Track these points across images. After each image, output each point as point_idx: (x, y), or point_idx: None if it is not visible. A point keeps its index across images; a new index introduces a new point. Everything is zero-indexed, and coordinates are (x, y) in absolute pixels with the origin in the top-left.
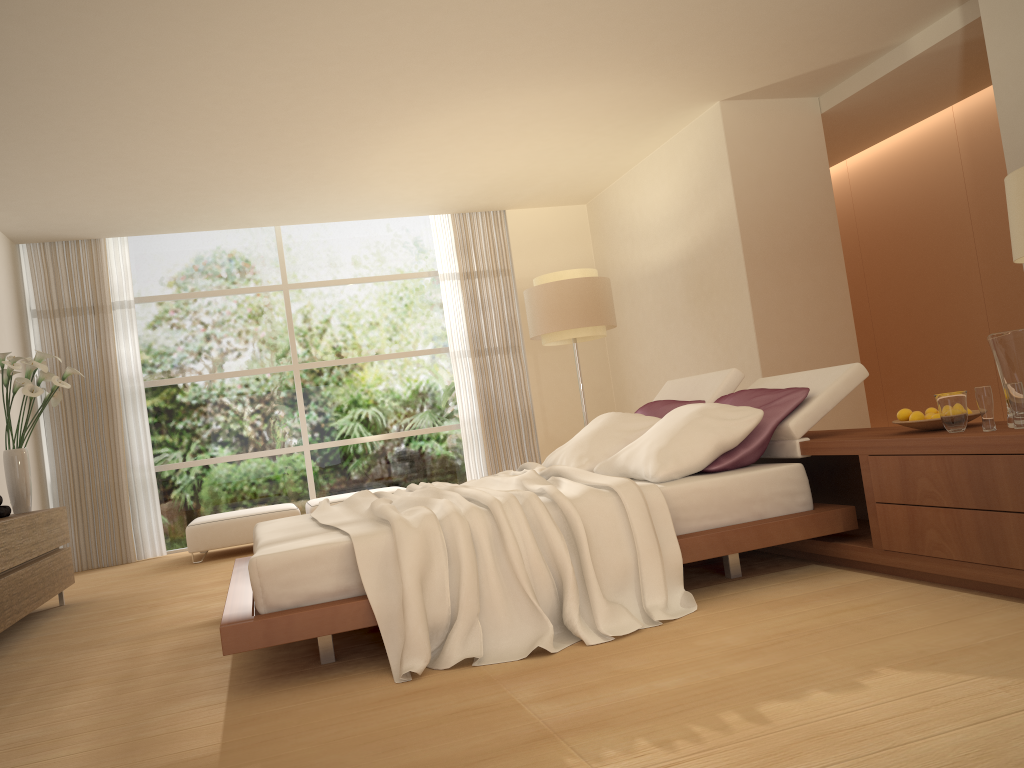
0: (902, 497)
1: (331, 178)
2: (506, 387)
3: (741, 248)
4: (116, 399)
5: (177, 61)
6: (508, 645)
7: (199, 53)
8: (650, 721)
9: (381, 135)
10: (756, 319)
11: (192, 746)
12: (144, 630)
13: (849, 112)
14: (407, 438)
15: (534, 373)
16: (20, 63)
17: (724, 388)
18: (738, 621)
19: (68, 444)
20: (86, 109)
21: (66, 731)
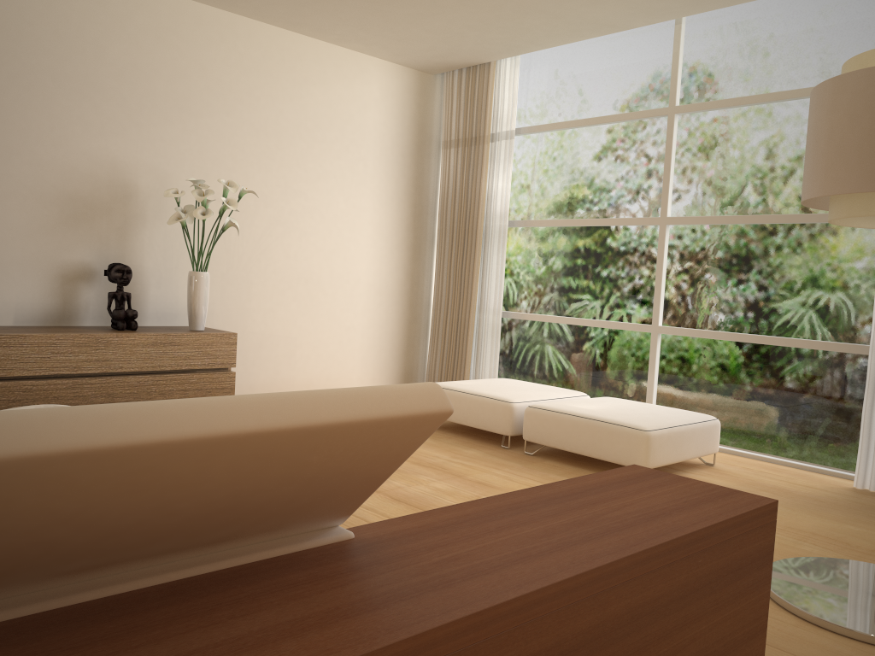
0: None
1: None
2: None
3: None
4: (477, 236)
5: None
6: None
7: None
8: None
9: None
10: None
11: None
12: None
13: None
14: (794, 350)
15: None
16: None
17: None
18: None
19: (441, 274)
20: None
21: None
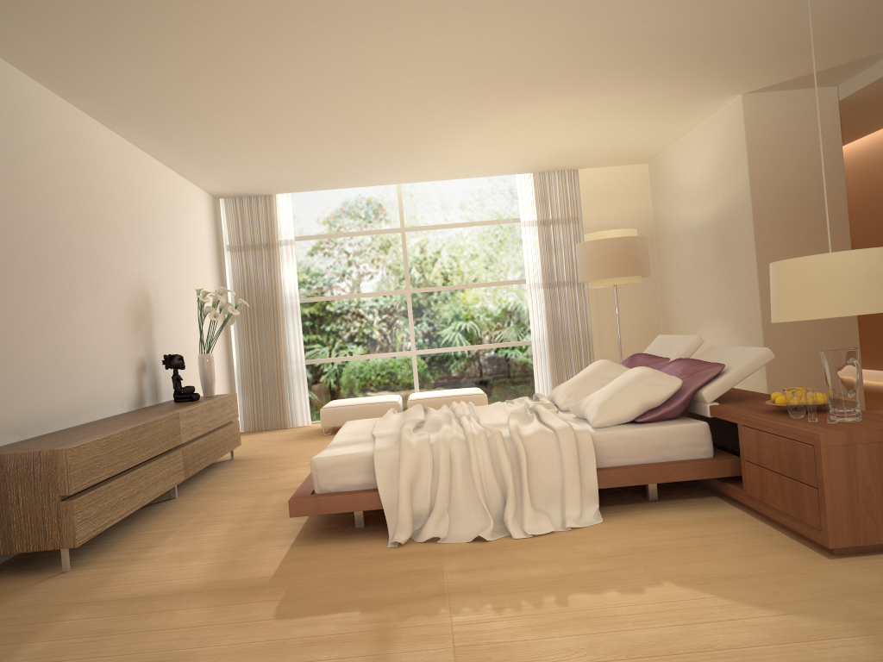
0: (757, 460)
1: (430, 155)
2: (570, 314)
3: (752, 219)
4: (280, 311)
5: (304, 97)
6: (464, 531)
7: (318, 92)
8: (504, 594)
9: (461, 129)
10: (760, 279)
11: (260, 570)
12: (271, 486)
13: (867, 98)
14: (490, 349)
15: (594, 303)
16: (205, 105)
17: (685, 350)
18: (619, 535)
19: (248, 342)
20: (250, 125)
21: (202, 550)
